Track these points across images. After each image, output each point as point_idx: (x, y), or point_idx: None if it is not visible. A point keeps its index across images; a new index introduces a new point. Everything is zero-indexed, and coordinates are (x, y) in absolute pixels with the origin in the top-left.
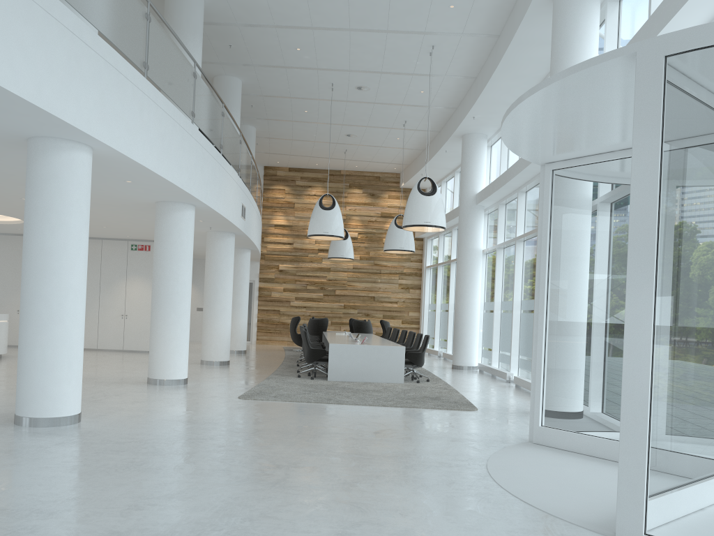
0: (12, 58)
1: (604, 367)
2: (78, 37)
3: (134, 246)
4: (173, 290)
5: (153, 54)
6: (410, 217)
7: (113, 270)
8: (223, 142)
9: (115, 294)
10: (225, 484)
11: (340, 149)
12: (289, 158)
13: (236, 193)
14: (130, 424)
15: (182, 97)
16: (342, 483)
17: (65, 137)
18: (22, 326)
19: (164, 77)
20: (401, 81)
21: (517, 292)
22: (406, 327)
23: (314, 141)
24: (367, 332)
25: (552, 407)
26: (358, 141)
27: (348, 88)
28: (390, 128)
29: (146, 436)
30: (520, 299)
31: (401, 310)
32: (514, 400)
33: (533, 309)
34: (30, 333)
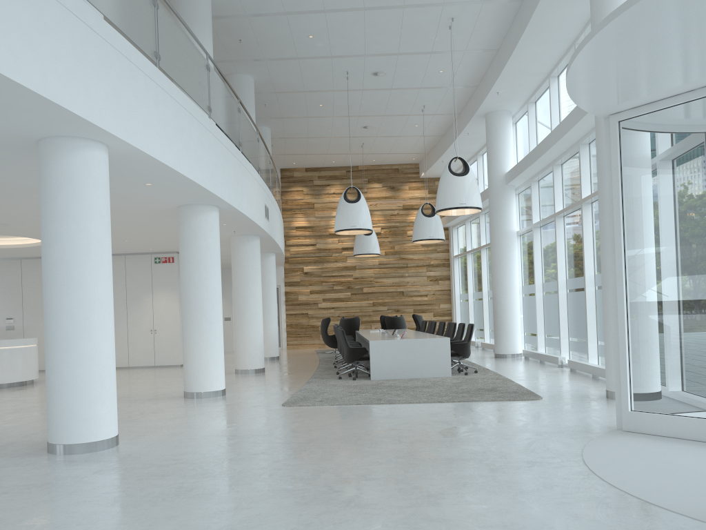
0: (11, 42)
1: (705, 338)
2: (82, 21)
3: (157, 258)
4: (204, 297)
5: (163, 44)
6: (443, 200)
7: (138, 285)
8: (241, 139)
9: (142, 309)
10: (291, 507)
11: (357, 143)
12: (305, 158)
13: (258, 193)
14: (172, 443)
15: (197, 90)
16: (426, 495)
17: (78, 135)
18: (48, 345)
19: (177, 68)
20: (419, 61)
21: (560, 270)
22: (438, 320)
23: (330, 137)
24: (400, 328)
25: (643, 388)
26: (375, 132)
27: (364, 75)
28: (408, 115)
29: (191, 456)
30: (565, 278)
31: (432, 302)
32: (576, 385)
33: (581, 287)
34: (56, 352)
